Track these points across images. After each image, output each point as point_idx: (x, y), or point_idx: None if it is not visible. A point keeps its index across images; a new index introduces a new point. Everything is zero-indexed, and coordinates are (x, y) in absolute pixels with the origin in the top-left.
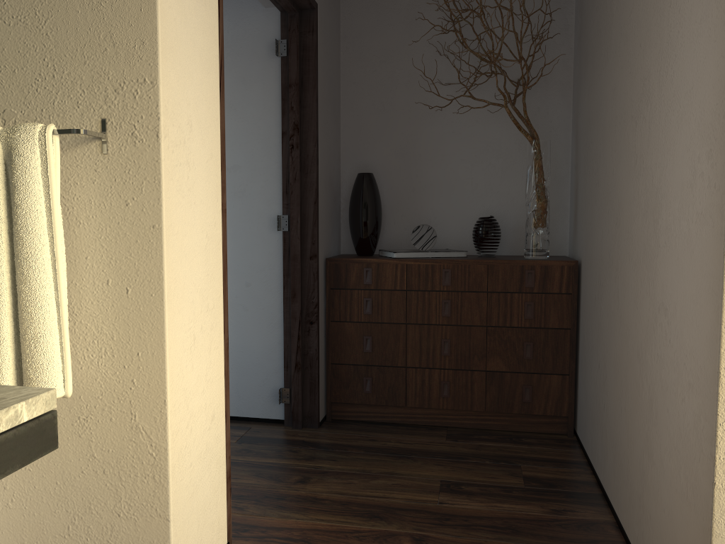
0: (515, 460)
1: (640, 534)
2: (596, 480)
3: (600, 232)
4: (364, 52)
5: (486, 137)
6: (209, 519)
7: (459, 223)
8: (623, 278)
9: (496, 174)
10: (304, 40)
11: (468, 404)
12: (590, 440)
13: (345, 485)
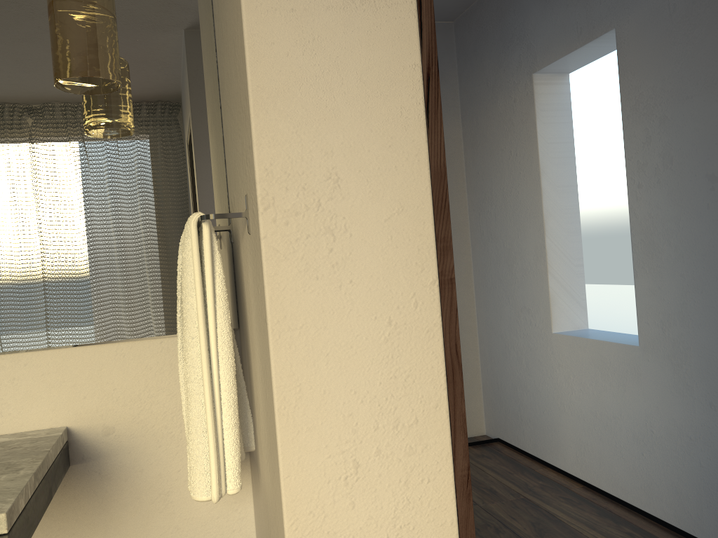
0: None
1: None
2: None
3: None
4: None
5: None
6: None
7: None
8: None
9: None
10: None
11: None
12: None
13: None
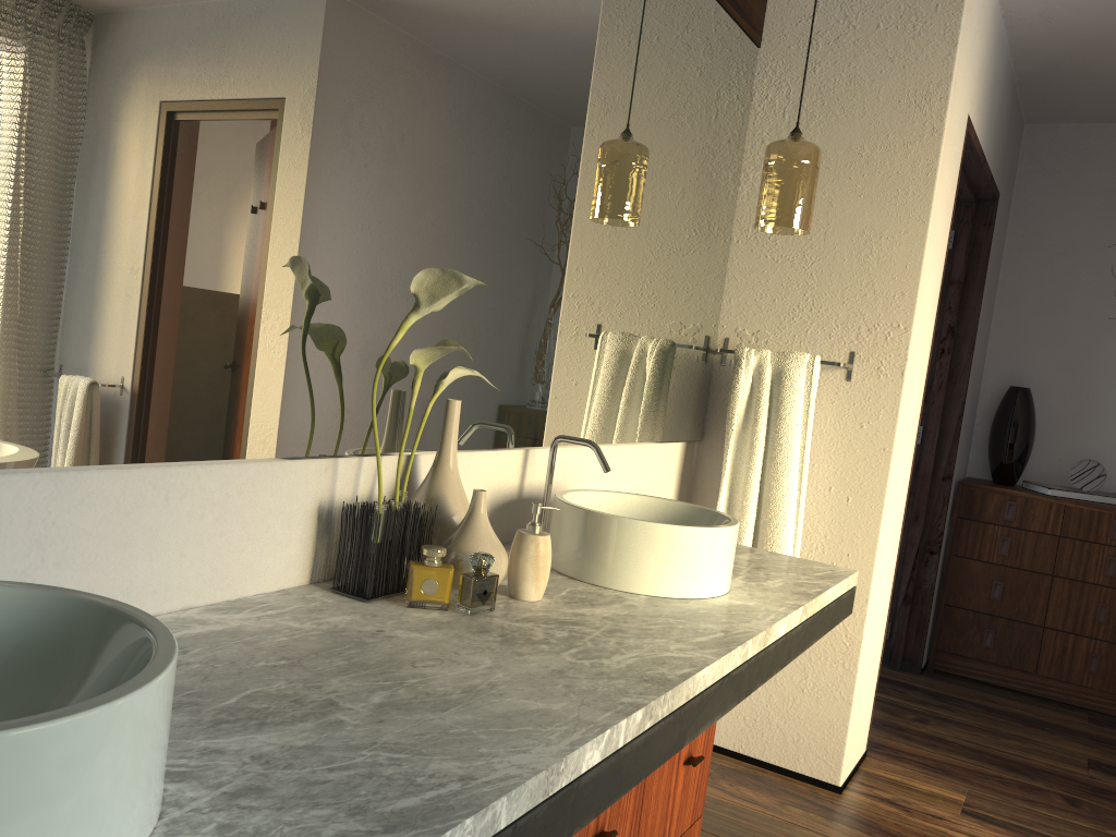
0: None
1: None
2: None
3: None
4: (1037, 239)
5: None
6: (863, 720)
7: None
8: None
9: None
10: (977, 233)
11: None
12: None
13: (971, 735)
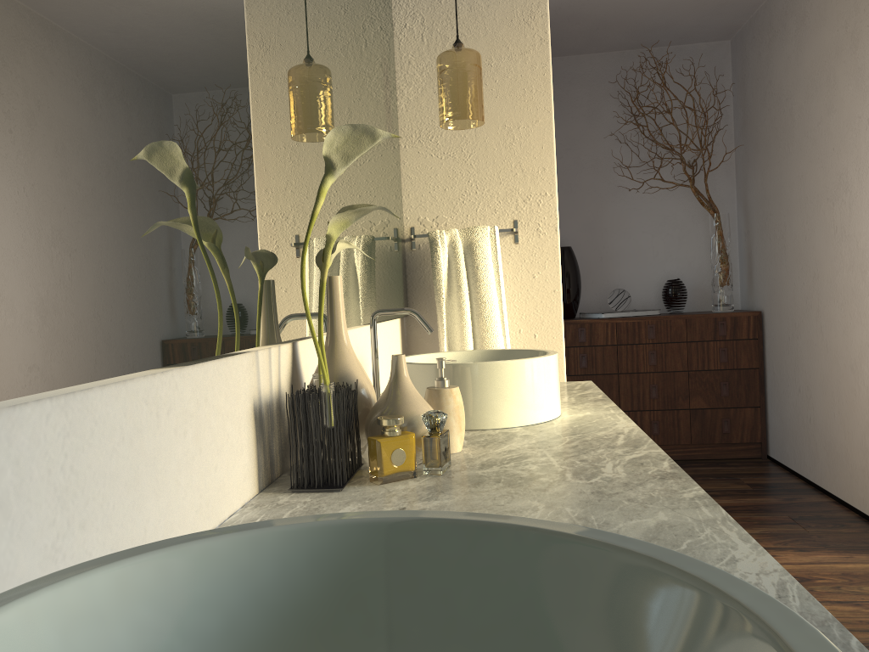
0: (732, 475)
1: (866, 495)
2: (804, 481)
3: (790, 285)
4: None
5: (663, 211)
6: None
7: (644, 286)
8: (827, 316)
9: (674, 243)
10: None
11: (676, 438)
12: (792, 454)
13: None
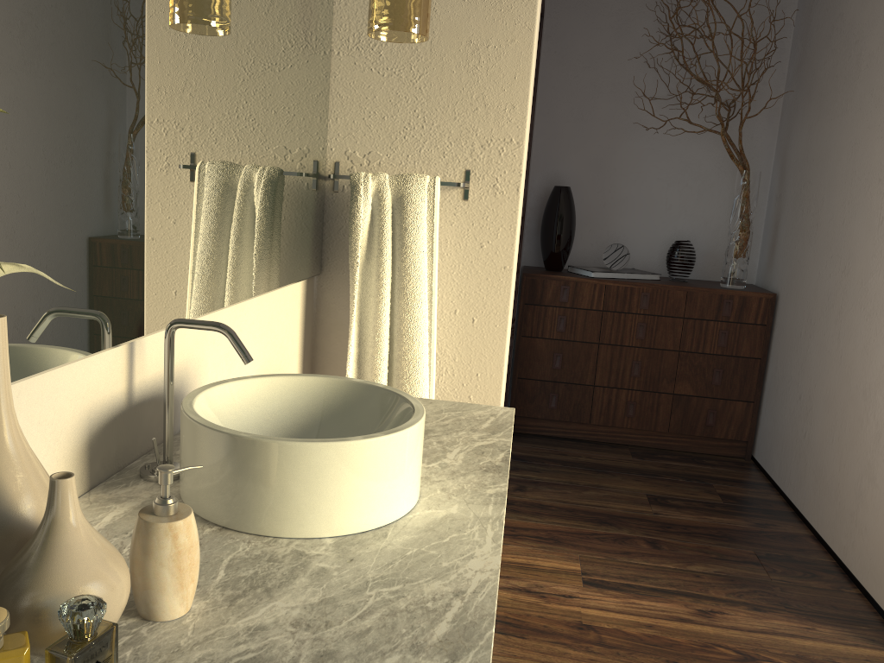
0: (705, 479)
1: (849, 544)
2: (785, 500)
3: (814, 273)
4: (567, 55)
5: (685, 157)
6: None
7: (649, 243)
8: (848, 323)
9: (692, 196)
10: None
11: (652, 424)
12: (778, 465)
13: (561, 494)
